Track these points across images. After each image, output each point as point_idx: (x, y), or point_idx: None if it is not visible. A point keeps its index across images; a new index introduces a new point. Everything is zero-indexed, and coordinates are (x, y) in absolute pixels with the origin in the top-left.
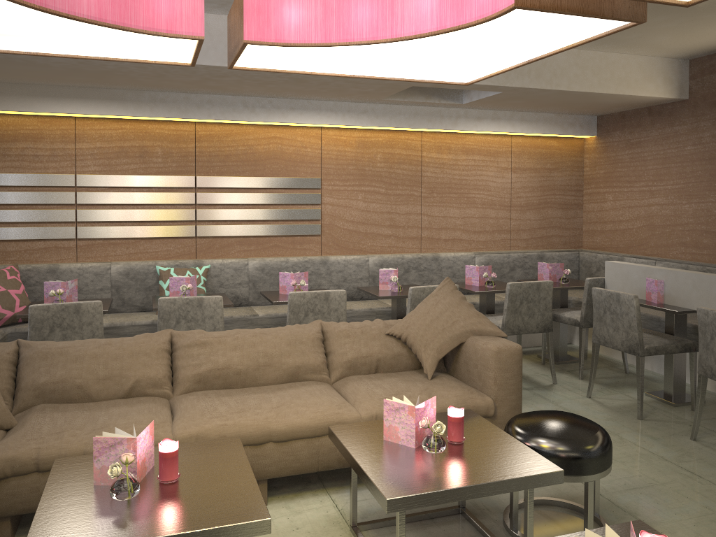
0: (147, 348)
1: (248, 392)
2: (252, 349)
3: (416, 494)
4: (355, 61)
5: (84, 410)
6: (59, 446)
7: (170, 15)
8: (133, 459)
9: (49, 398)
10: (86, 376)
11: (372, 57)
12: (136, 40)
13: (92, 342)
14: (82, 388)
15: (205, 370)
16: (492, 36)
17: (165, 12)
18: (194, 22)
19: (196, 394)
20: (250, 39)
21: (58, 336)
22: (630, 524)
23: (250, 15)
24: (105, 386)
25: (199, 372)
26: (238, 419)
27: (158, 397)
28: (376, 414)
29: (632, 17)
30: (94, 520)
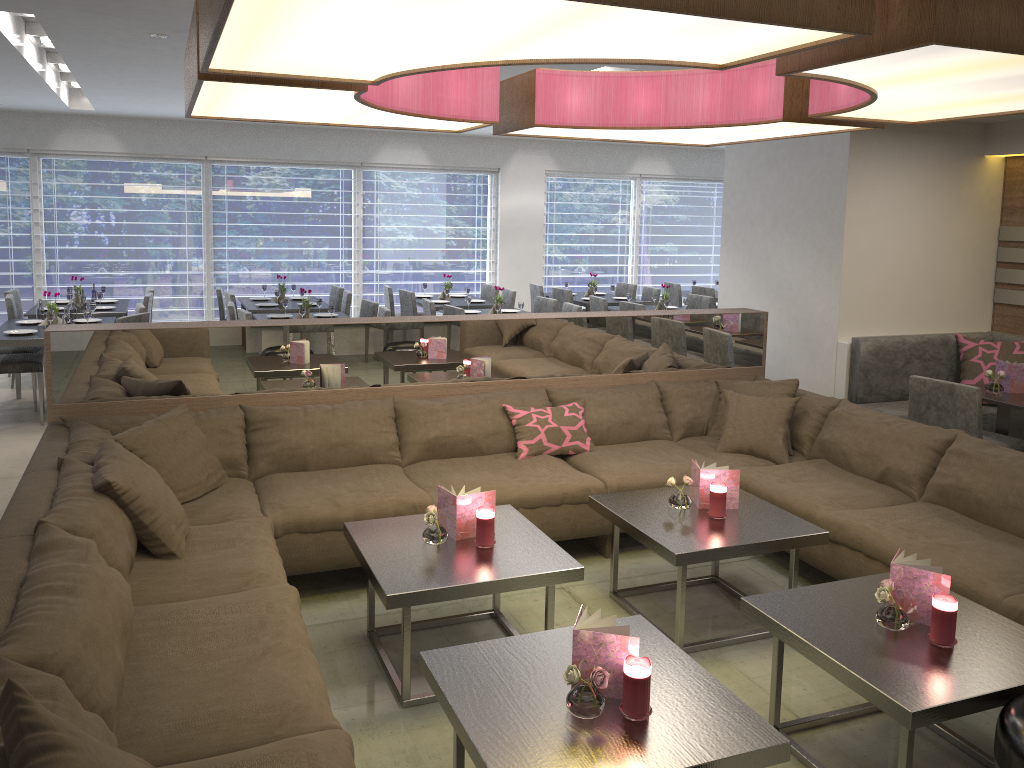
0: (913, 440)
1: (974, 528)
2: (1006, 482)
3: (761, 611)
4: (972, 103)
5: (833, 475)
6: (761, 483)
7: (762, 104)
8: (690, 483)
9: (827, 456)
10: (850, 446)
11: (960, 99)
12: (771, 125)
13: (877, 418)
14: (845, 456)
15: (946, 484)
16: (925, 74)
17: (759, 102)
18: (776, 106)
19: (929, 506)
20: (813, 112)
21: (933, 415)
22: (770, 730)
23: (814, 87)
24: (864, 462)
25: (941, 483)
26: (884, 531)
27: (905, 495)
28: (1023, 610)
29: (912, 41)
30: (641, 504)
